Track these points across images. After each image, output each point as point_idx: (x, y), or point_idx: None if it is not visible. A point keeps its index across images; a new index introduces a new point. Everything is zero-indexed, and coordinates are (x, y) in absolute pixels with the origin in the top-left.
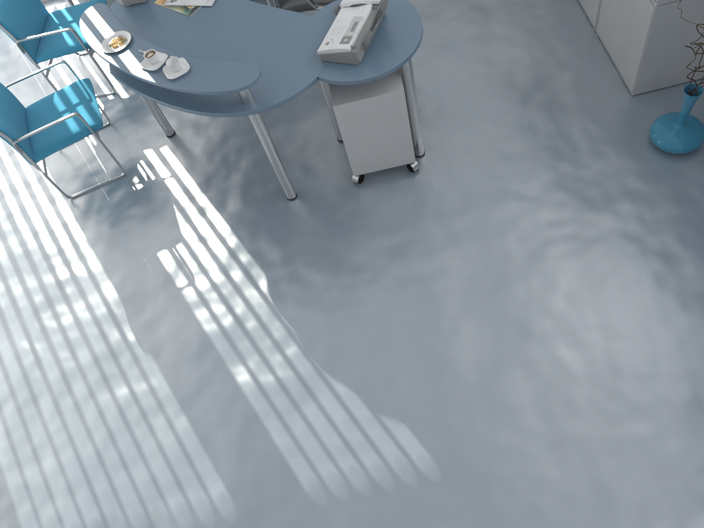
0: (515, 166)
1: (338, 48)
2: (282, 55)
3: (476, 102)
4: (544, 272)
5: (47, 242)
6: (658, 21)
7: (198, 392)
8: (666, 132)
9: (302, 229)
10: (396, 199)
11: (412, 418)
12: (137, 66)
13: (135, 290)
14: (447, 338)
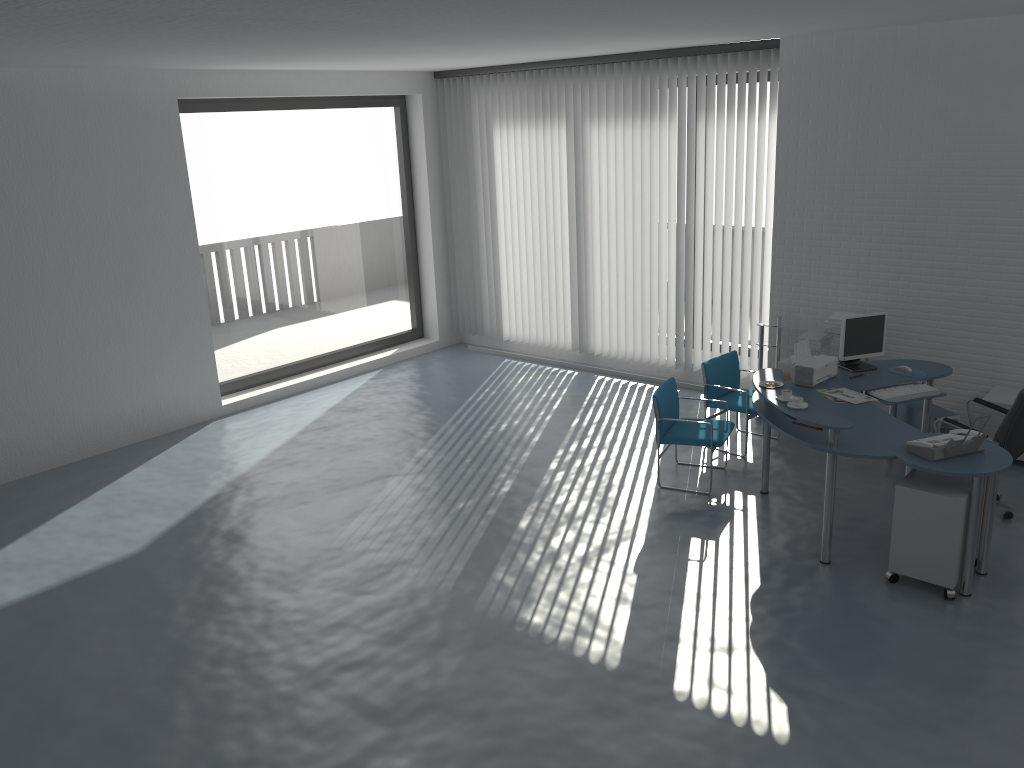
0: None
1: (922, 442)
2: (880, 438)
3: None
4: (1009, 706)
5: (623, 496)
6: None
7: (649, 607)
8: None
9: (814, 579)
10: (913, 604)
11: (795, 705)
12: (773, 396)
13: (657, 544)
14: (873, 688)
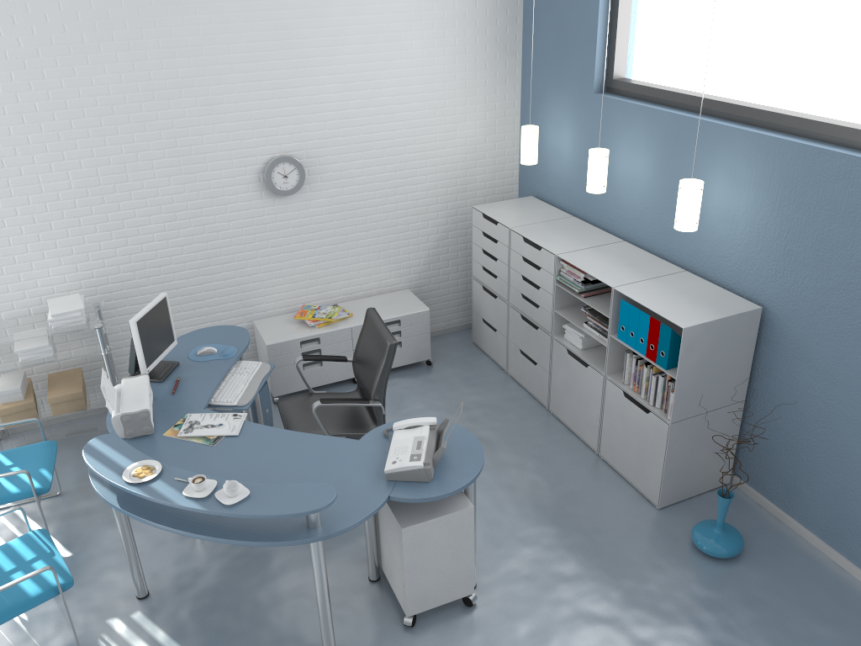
0: (579, 586)
1: (410, 465)
2: (340, 477)
3: (512, 526)
4: None
5: None
6: (673, 436)
7: None
8: (710, 537)
9: None
10: (461, 639)
11: None
12: (177, 494)
13: None
14: None
